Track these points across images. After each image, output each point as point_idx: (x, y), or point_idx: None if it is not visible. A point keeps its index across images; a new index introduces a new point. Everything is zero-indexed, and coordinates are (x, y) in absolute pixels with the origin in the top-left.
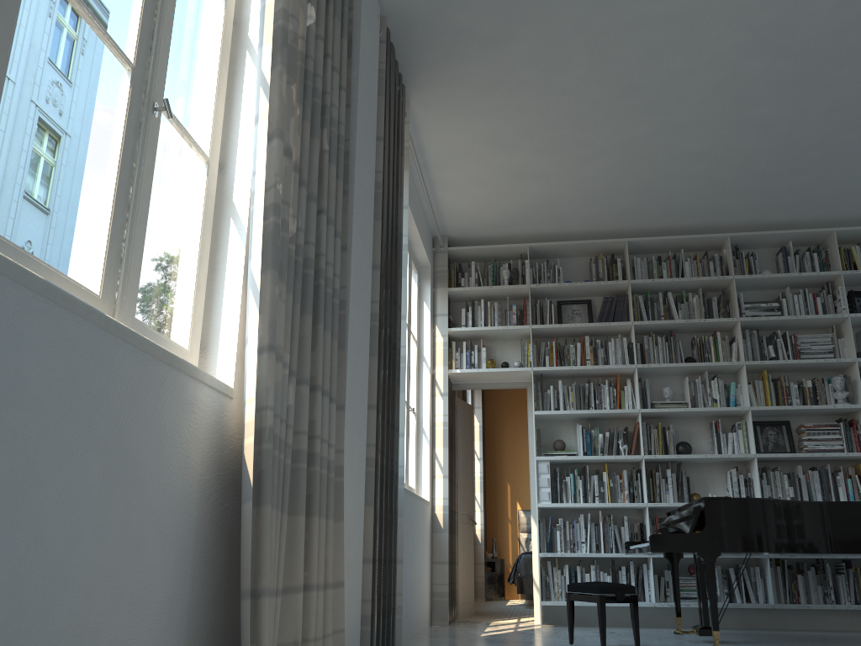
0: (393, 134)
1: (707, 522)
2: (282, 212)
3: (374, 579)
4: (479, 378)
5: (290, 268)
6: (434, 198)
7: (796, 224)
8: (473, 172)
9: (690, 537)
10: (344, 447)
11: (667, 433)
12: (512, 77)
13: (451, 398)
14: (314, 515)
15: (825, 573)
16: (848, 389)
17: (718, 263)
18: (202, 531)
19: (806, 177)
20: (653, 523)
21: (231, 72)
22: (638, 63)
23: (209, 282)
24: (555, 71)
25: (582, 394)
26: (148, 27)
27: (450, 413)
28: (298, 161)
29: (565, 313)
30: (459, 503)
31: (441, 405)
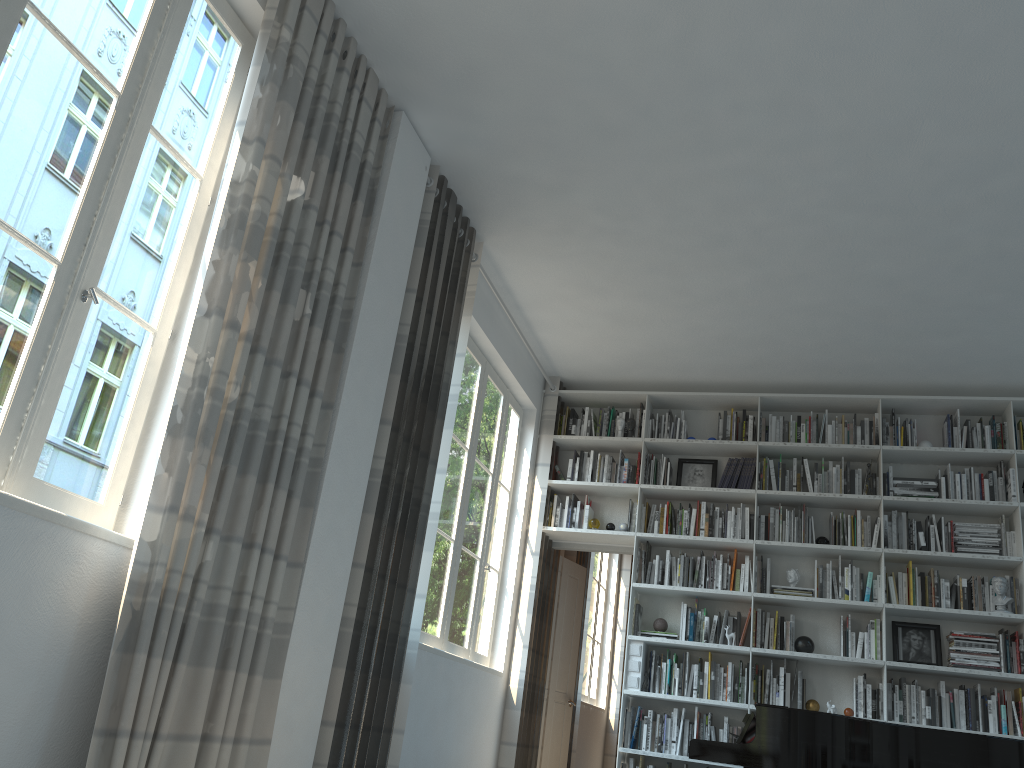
0: (441, 282)
1: (756, 733)
2: (217, 381)
3: (339, 745)
4: (581, 539)
5: (223, 432)
6: (535, 338)
7: (967, 389)
8: (570, 315)
9: (735, 748)
10: (298, 604)
11: (784, 624)
12: (584, 224)
13: (549, 558)
14: (230, 668)
15: None
16: (1014, 593)
17: (868, 429)
18: (76, 669)
19: (958, 338)
20: None
21: (201, 248)
22: (716, 215)
23: (143, 441)
24: (627, 219)
25: (691, 568)
26: (84, 227)
27: (544, 575)
28: (252, 330)
29: (686, 473)
30: (553, 679)
31: (531, 565)
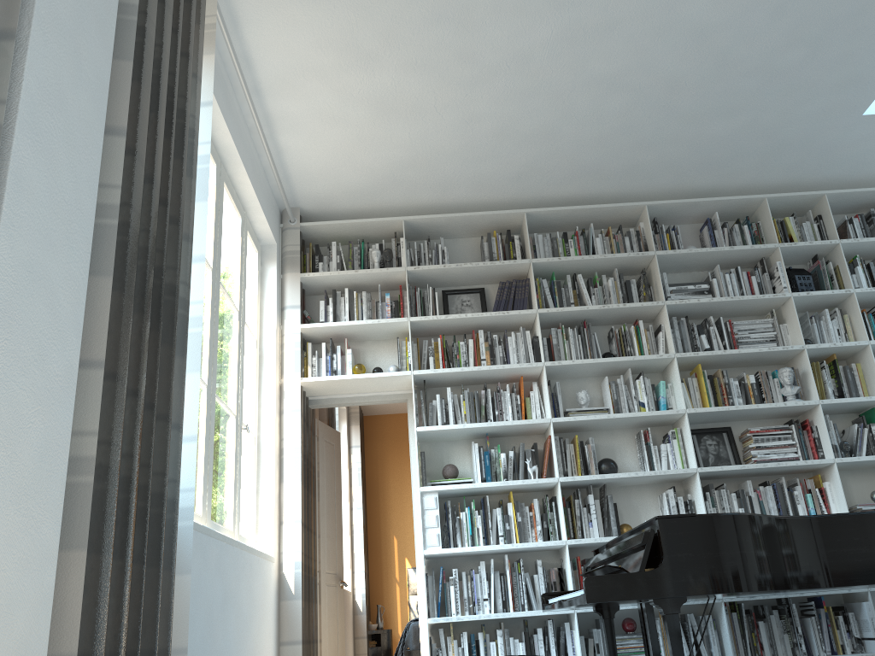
0: None
1: (665, 553)
2: None
3: None
4: (344, 390)
5: None
6: (275, 145)
7: (721, 192)
8: (324, 103)
9: (643, 578)
10: None
11: (586, 448)
12: None
13: (307, 418)
14: None
15: (791, 616)
16: (797, 383)
17: (635, 239)
18: None
19: (738, 120)
20: (575, 567)
21: None
22: None
23: None
24: None
25: (477, 403)
26: None
27: (305, 437)
28: None
29: (453, 305)
30: (323, 559)
31: (292, 424)
